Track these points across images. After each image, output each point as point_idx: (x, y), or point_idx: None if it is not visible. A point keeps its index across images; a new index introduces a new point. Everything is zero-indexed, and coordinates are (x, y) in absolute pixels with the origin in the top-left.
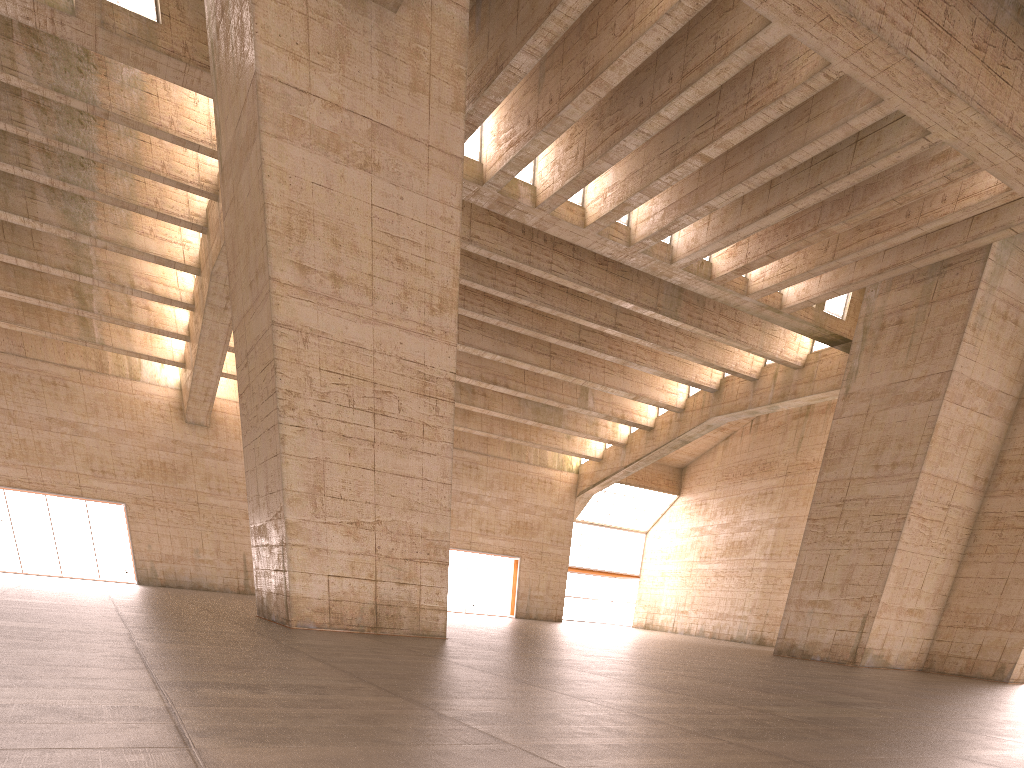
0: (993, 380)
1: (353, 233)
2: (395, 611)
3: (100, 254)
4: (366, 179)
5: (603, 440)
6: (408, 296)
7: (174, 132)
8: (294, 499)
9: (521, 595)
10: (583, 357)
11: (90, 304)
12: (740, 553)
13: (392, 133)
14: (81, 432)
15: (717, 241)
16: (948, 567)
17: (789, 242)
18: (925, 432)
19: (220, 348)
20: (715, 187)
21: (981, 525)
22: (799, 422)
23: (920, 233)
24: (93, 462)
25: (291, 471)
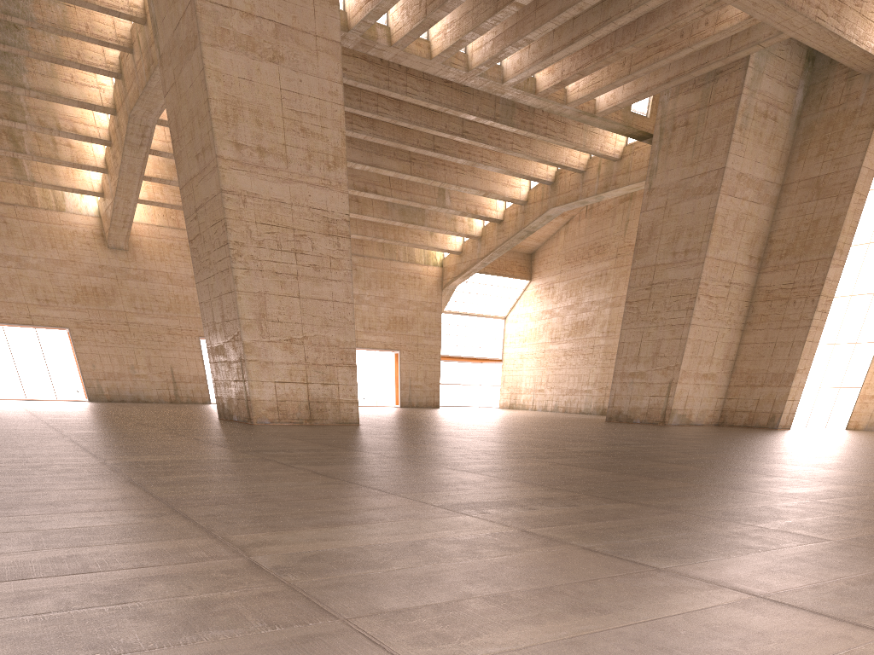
0: (759, 172)
1: (269, 113)
2: (322, 406)
3: (29, 100)
4: (275, 69)
5: (461, 235)
6: (311, 158)
7: (100, 3)
8: (247, 325)
9: (403, 386)
10: (438, 160)
11: (22, 146)
12: (583, 332)
13: (290, 30)
14: (24, 265)
15: (537, 64)
16: (733, 336)
17: (593, 62)
18: (707, 222)
19: (136, 180)
20: (530, 23)
21: (757, 298)
22: (625, 206)
23: (692, 51)
24: (37, 292)
25: (243, 304)
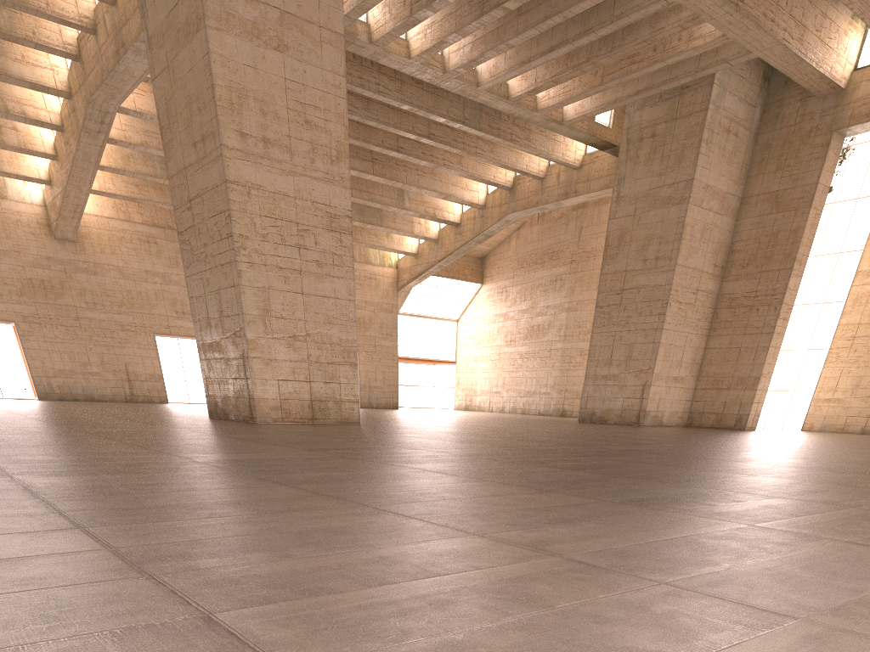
0: (723, 184)
1: (274, 103)
2: (324, 405)
3: None
4: (280, 58)
5: (418, 237)
6: (315, 151)
7: None
8: (251, 321)
9: (363, 387)
10: (399, 161)
11: None
12: (539, 336)
13: (294, 19)
14: None
15: (514, 70)
16: (699, 341)
17: (569, 71)
18: (677, 231)
19: (91, 168)
20: (512, 29)
21: (721, 305)
22: (578, 213)
23: (664, 65)
24: None
25: (247, 299)
